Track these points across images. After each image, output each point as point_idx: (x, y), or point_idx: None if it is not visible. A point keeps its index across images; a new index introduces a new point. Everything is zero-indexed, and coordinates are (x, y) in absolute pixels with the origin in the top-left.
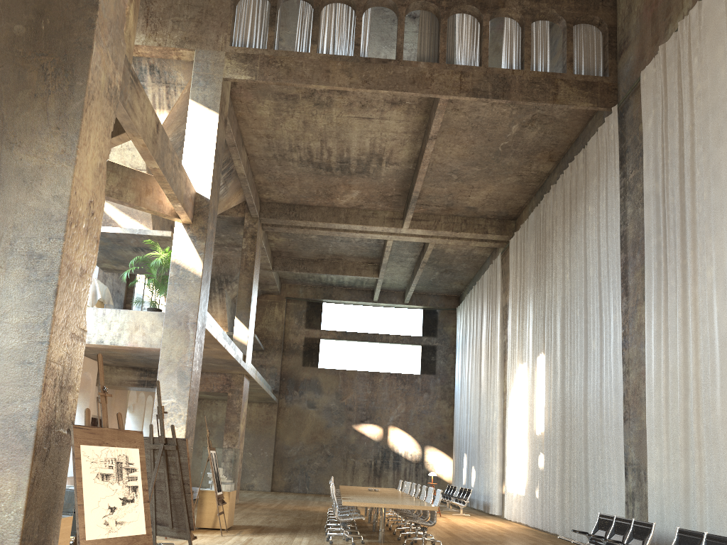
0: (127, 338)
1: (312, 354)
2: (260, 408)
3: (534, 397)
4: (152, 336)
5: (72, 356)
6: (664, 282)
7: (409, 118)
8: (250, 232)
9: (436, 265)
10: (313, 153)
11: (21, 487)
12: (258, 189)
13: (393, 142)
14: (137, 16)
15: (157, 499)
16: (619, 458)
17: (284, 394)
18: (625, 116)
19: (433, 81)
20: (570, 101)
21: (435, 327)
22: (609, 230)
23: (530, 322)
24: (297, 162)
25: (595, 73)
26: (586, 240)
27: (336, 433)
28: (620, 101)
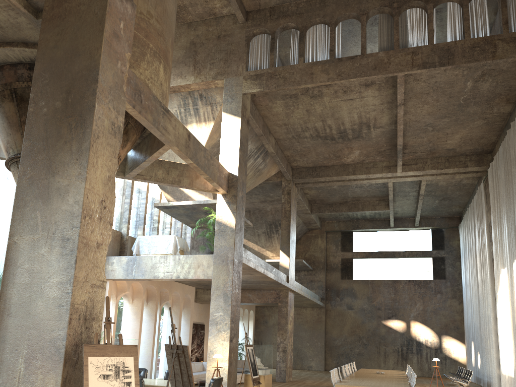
0: (193, 273)
1: (347, 270)
2: (312, 311)
3: (513, 295)
4: (208, 270)
5: (93, 298)
6: None
7: (381, 93)
8: (286, 190)
9: (434, 195)
10: (319, 130)
11: (57, 383)
12: (288, 160)
13: (374, 112)
14: (168, 70)
15: (177, 386)
16: None
17: (329, 300)
18: None
19: (390, 64)
20: (508, 54)
21: (442, 242)
22: None
23: (506, 234)
24: (309, 138)
25: None
26: None
27: (370, 327)
28: None
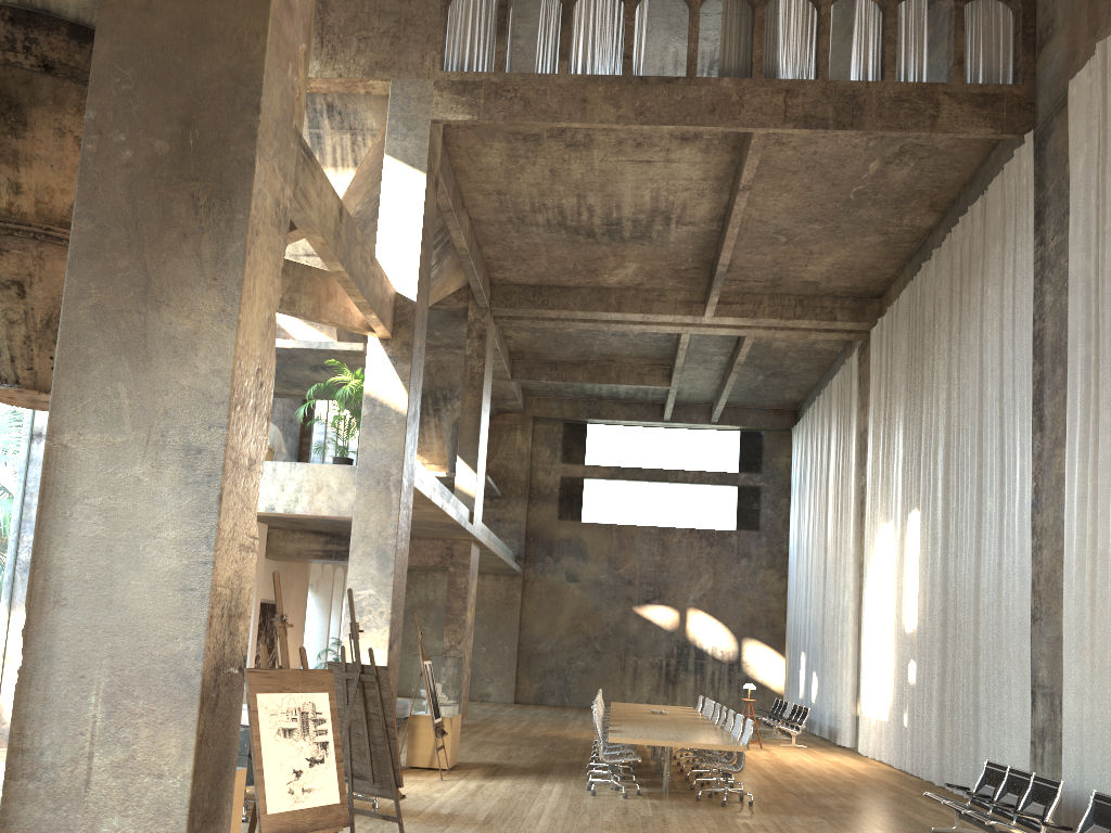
0: (306, 503)
1: (573, 501)
2: (496, 582)
3: (903, 575)
4: (341, 499)
5: (241, 574)
6: (1093, 417)
7: (709, 158)
8: (477, 330)
9: (758, 365)
10: (566, 214)
11: (188, 746)
12: (486, 267)
13: (686, 193)
14: (308, 60)
15: (353, 744)
16: (1023, 676)
17: (531, 561)
18: (1045, 148)
19: (743, 107)
20: (958, 126)
21: (759, 458)
22: (1017, 328)
23: (899, 460)
24: (543, 227)
25: (1000, 78)
26: (983, 341)
27: (609, 619)
28: (1038, 122)
